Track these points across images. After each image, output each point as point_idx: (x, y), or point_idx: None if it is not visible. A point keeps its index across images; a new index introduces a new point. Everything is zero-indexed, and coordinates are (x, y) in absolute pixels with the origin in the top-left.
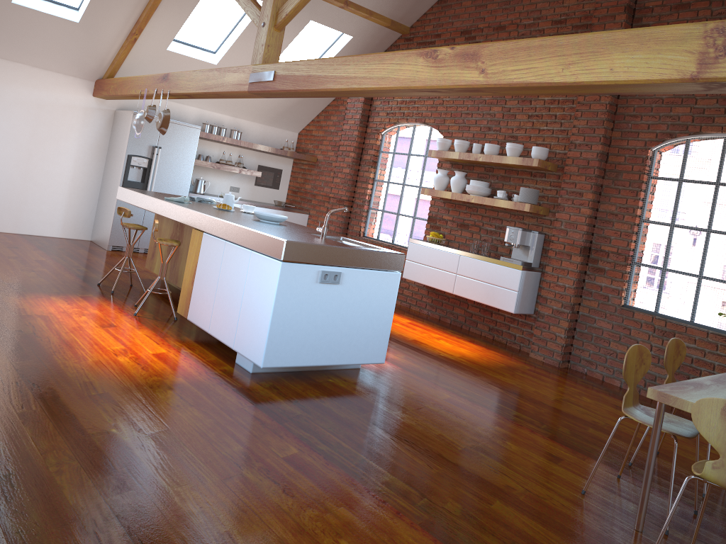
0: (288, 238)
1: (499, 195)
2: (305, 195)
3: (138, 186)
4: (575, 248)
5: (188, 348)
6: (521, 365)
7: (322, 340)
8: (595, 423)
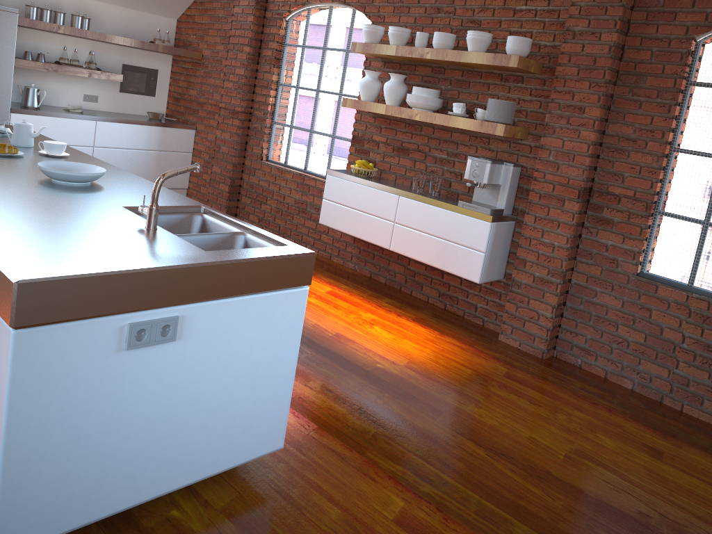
0: (40, 262)
1: (456, 109)
2: (190, 104)
3: None
4: (570, 191)
5: None
6: (494, 367)
7: (146, 455)
8: (645, 519)
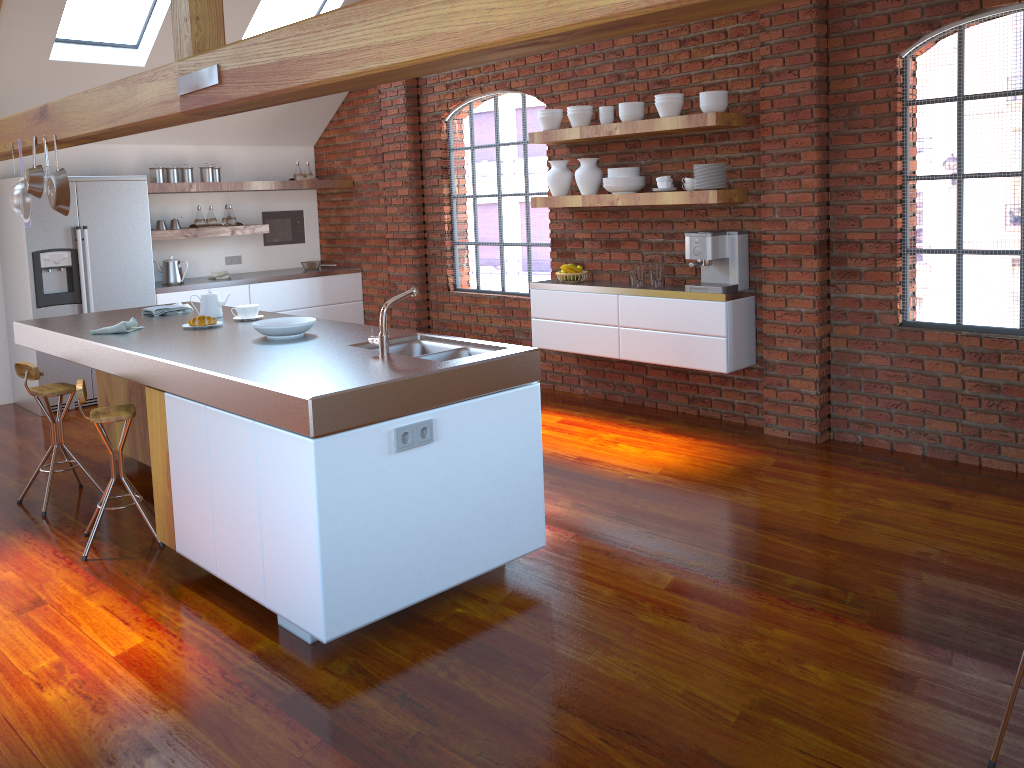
0: (317, 386)
1: (661, 184)
2: (349, 243)
3: (65, 300)
4: (805, 248)
5: (187, 614)
6: (760, 459)
7: (426, 550)
8: (925, 556)
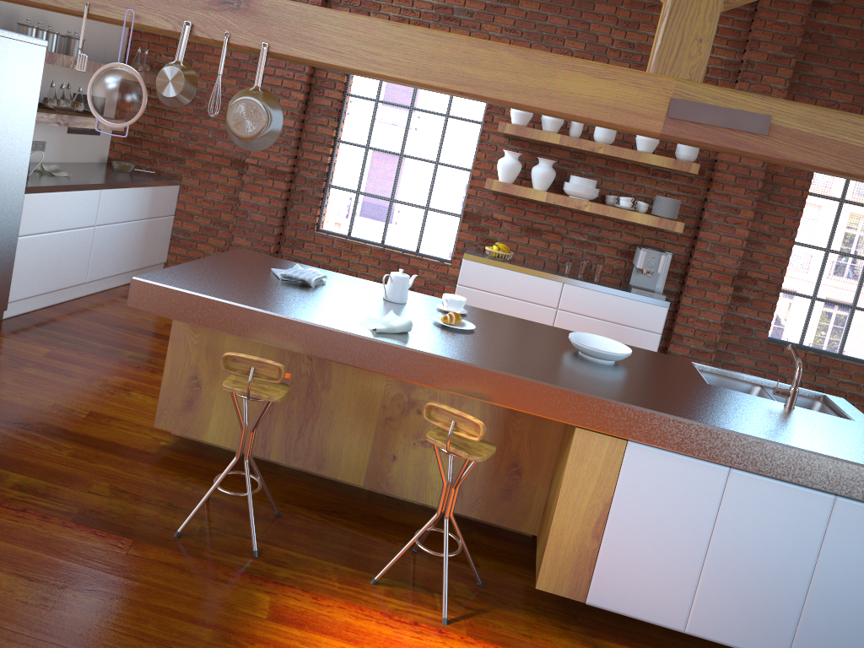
0: None
1: (627, 203)
2: (166, 150)
3: None
4: (726, 277)
5: None
6: None
7: None
8: None
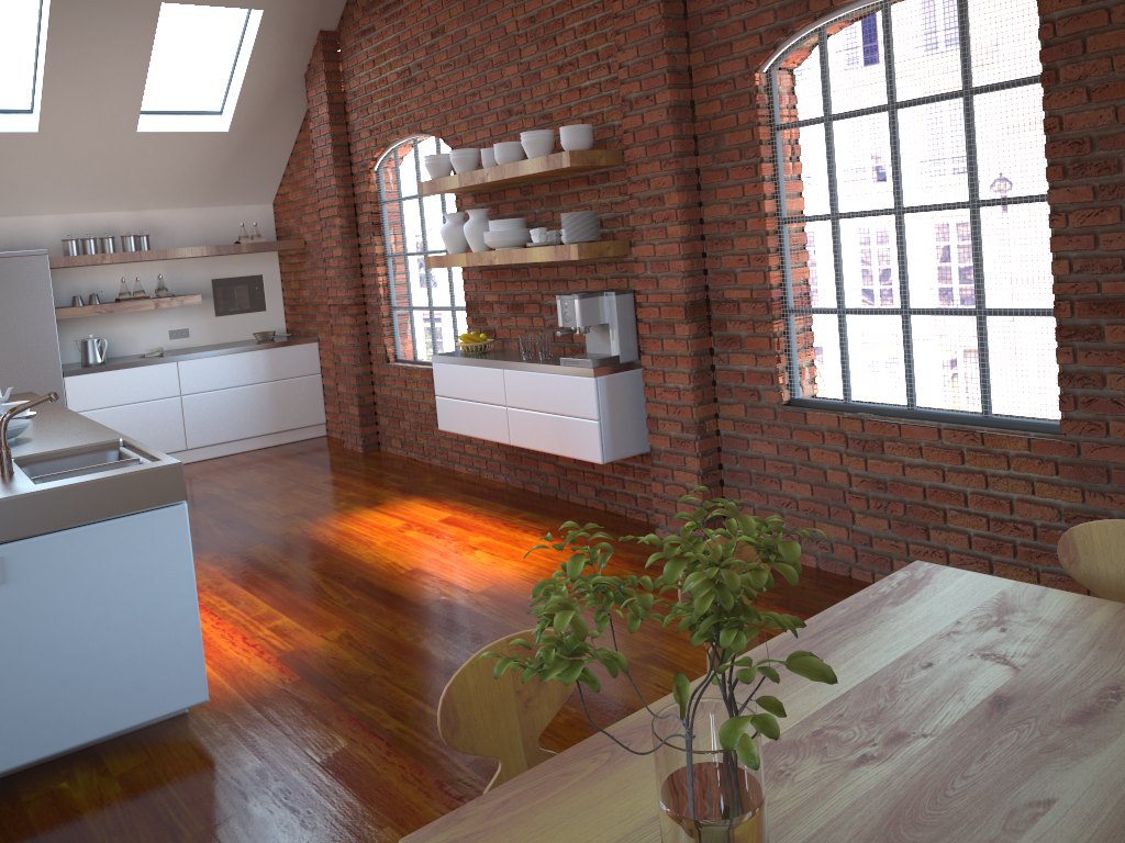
0: None
1: (534, 238)
2: (307, 310)
3: None
4: (676, 310)
5: None
6: (616, 573)
7: None
8: None
